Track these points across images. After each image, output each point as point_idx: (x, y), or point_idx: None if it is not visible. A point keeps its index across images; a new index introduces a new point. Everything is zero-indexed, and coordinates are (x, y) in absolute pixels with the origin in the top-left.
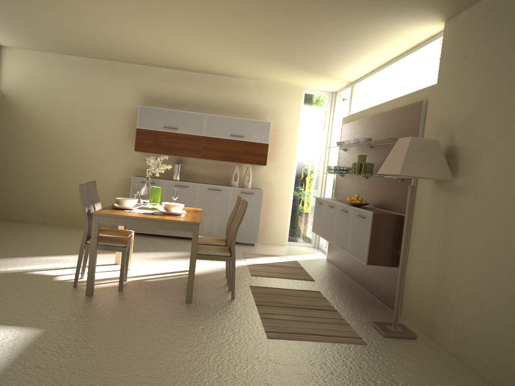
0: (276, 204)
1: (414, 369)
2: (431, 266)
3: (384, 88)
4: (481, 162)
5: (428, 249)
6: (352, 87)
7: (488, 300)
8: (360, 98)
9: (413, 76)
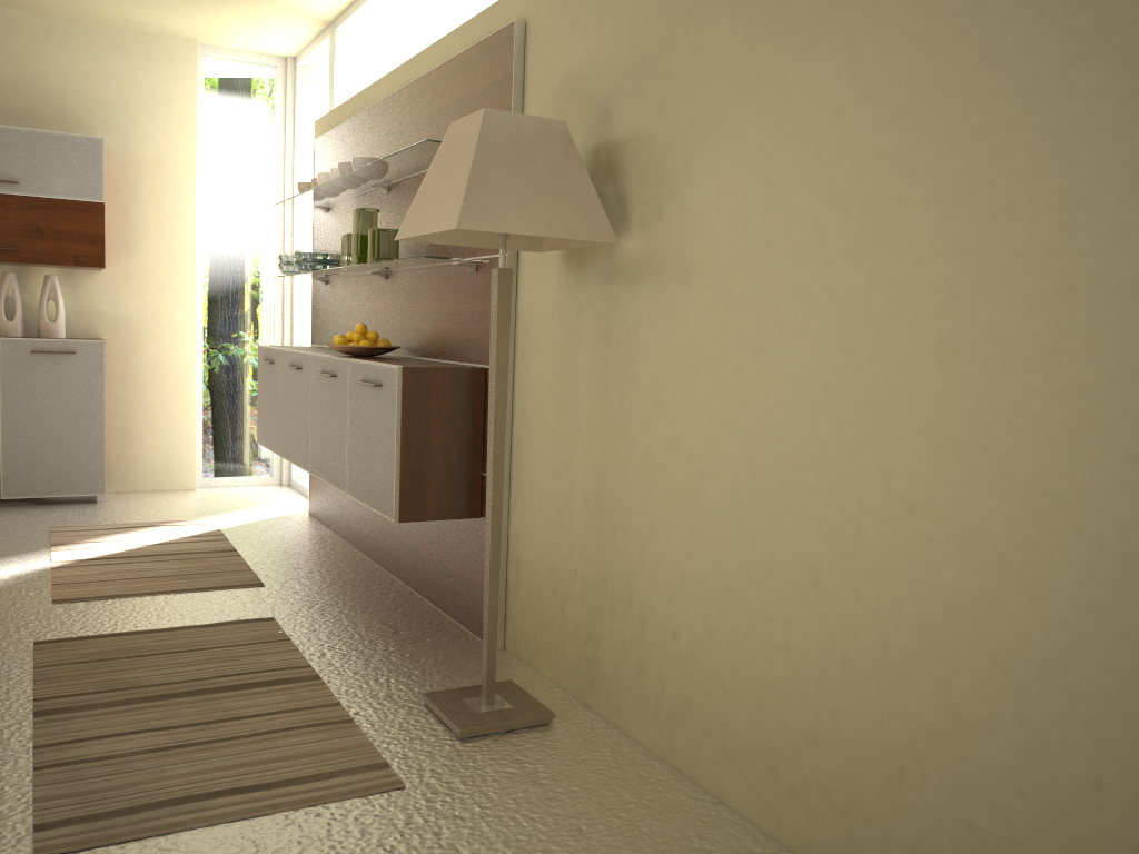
0: (154, 379)
1: (554, 847)
2: (575, 504)
3: (414, 20)
4: (691, 176)
5: (563, 457)
6: (333, 35)
7: (744, 591)
8: (356, 63)
9: None
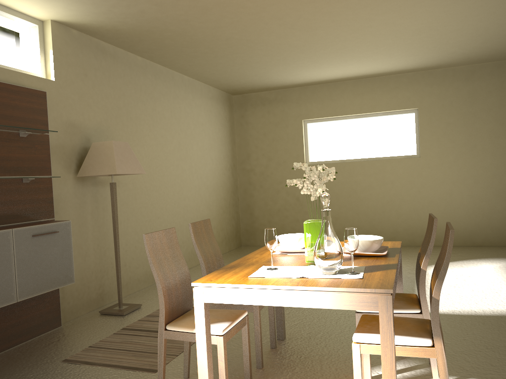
0: None
1: None
2: (90, 252)
3: None
4: None
5: (82, 240)
6: None
7: (138, 245)
8: None
9: None
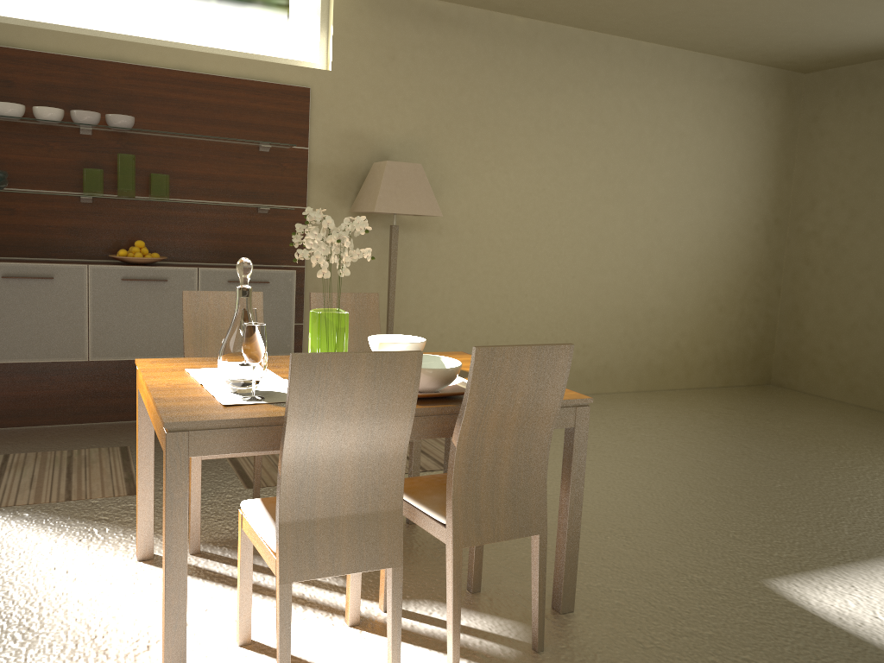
0: None
1: None
2: None
3: None
4: (441, 195)
5: None
6: None
7: (469, 331)
8: None
9: (207, 15)
